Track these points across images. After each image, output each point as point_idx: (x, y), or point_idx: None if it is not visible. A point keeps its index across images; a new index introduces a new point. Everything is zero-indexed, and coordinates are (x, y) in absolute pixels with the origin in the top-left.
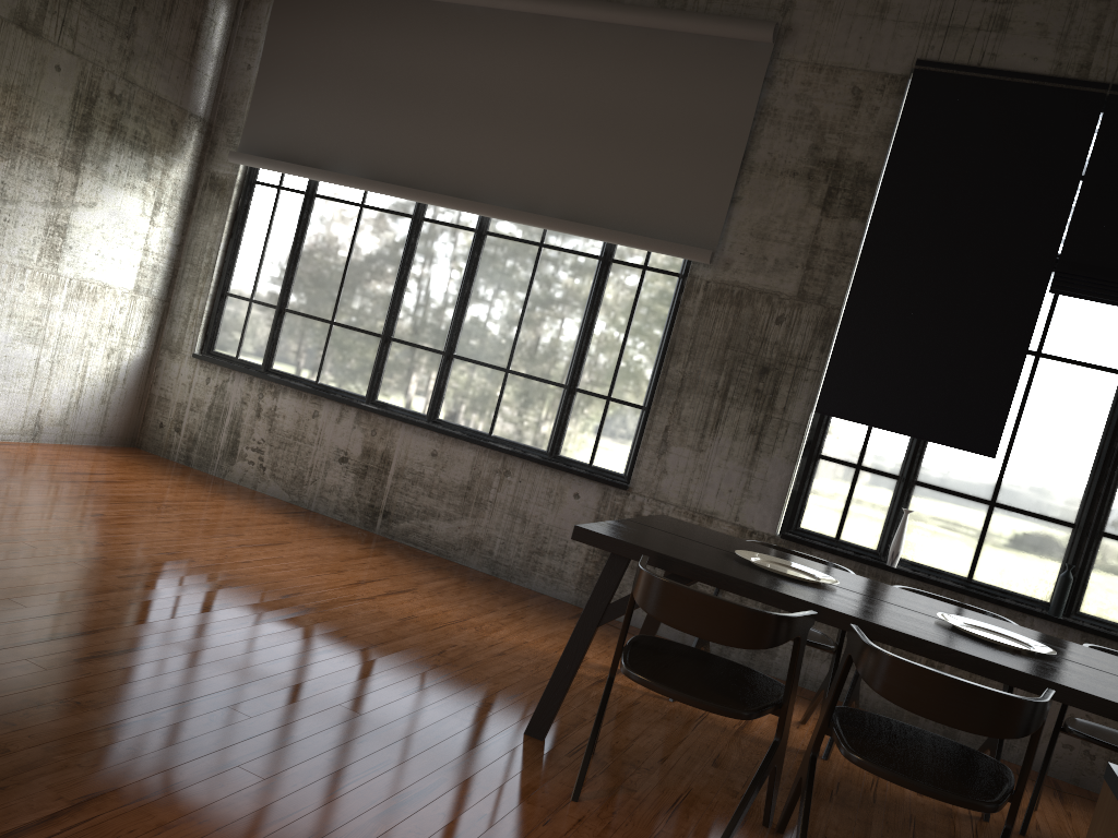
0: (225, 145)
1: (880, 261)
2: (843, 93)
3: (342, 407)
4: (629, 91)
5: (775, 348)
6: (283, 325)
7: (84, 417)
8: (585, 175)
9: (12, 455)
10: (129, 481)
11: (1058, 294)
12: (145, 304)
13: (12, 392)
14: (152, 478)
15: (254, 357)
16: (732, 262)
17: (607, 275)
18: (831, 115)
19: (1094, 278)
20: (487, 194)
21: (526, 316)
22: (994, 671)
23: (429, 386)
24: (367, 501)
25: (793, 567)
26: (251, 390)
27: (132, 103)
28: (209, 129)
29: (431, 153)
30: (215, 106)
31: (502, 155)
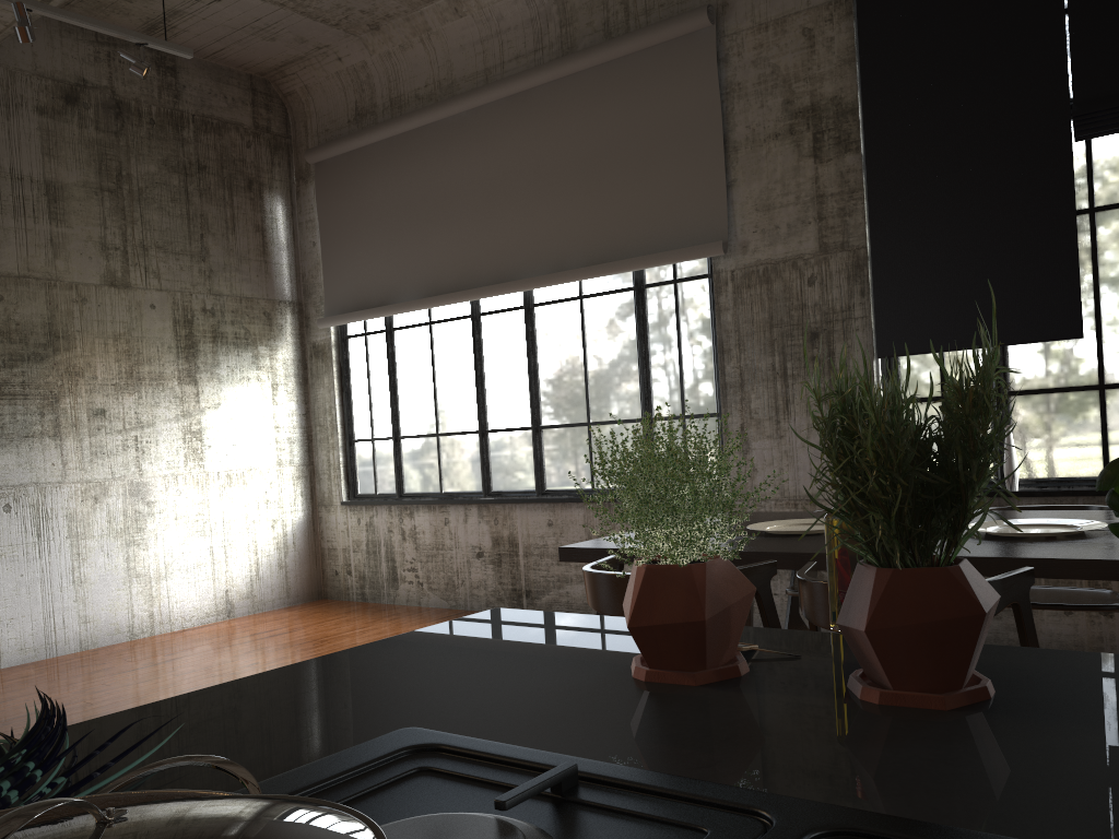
0: (315, 316)
1: (888, 183)
2: (795, 39)
3: (464, 507)
4: (605, 126)
5: (817, 310)
6: (402, 452)
7: (268, 585)
8: (594, 218)
9: (204, 634)
10: (299, 629)
11: (1086, 139)
12: (292, 473)
13: (197, 581)
14: (323, 621)
15: (389, 488)
16: (748, 243)
17: (645, 301)
18: (791, 65)
19: (1118, 107)
20: (519, 271)
21: (589, 368)
22: (976, 566)
23: (530, 463)
24: (509, 586)
25: (821, 523)
26: (392, 517)
27: (224, 310)
28: (299, 307)
29: (466, 254)
30: (299, 286)
31: (521, 231)
